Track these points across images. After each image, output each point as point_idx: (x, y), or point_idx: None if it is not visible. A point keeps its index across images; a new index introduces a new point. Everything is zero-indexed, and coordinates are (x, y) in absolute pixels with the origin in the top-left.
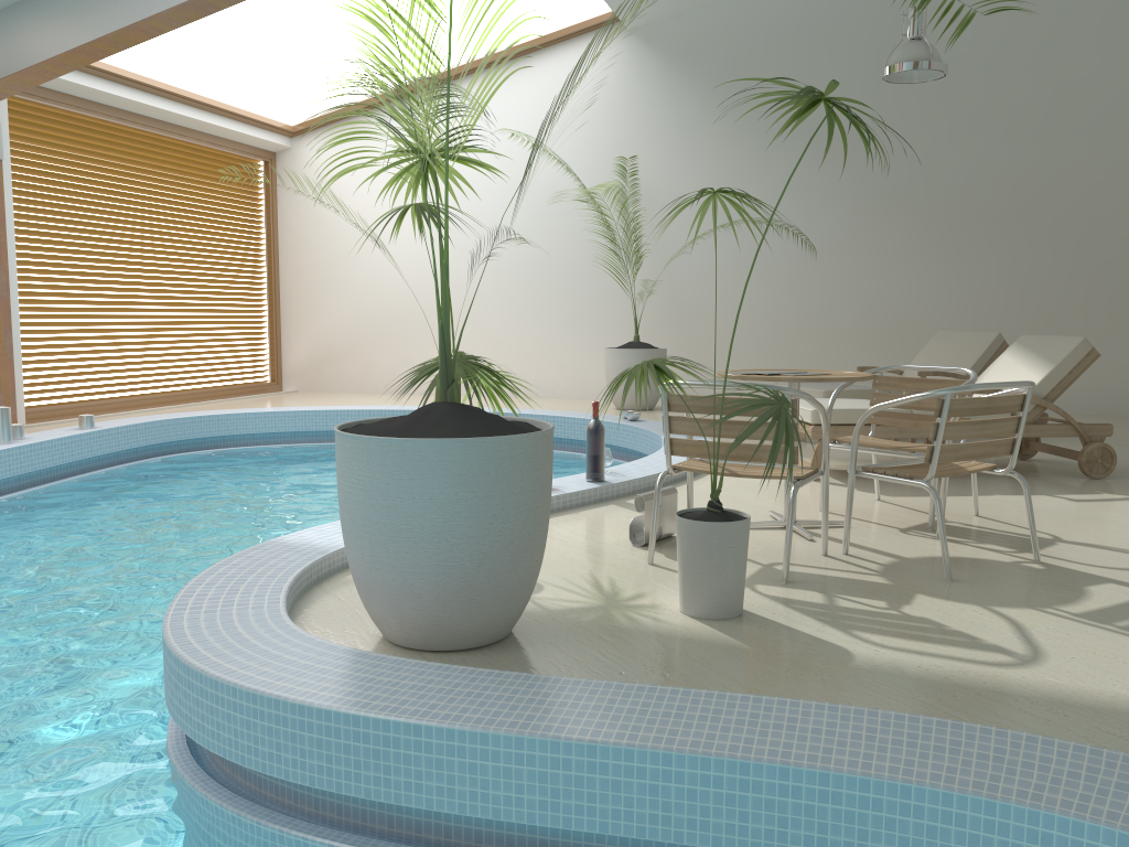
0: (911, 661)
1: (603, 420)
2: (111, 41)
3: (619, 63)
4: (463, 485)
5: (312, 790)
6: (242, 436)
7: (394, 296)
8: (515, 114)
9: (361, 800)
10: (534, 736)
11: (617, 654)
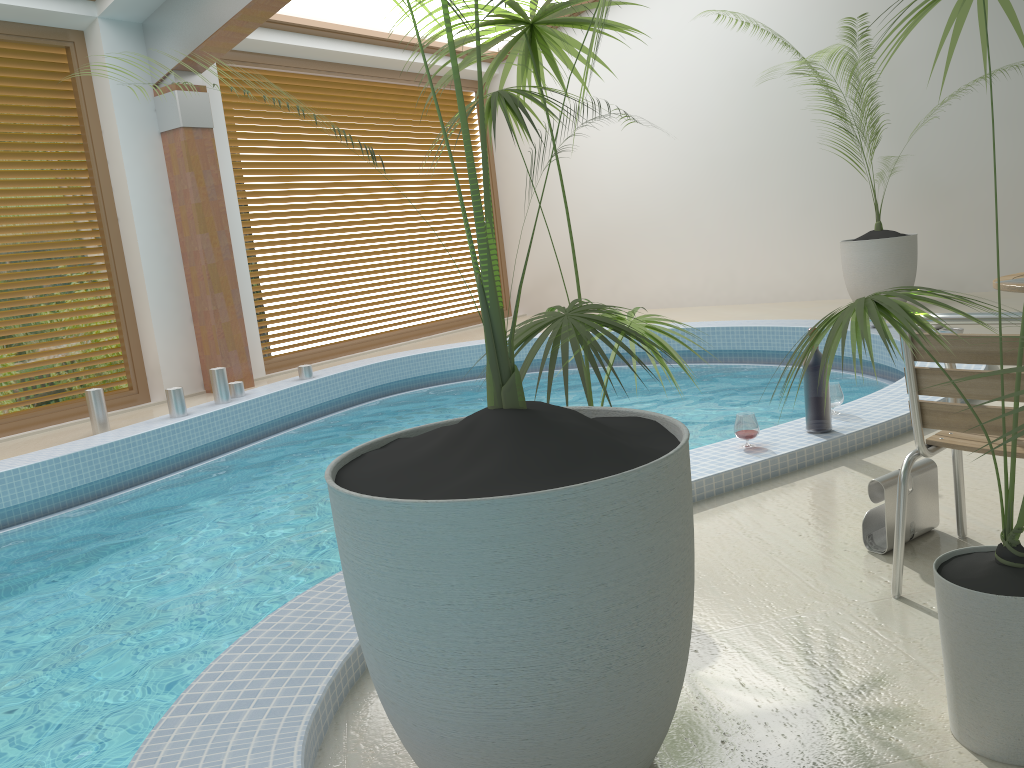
0: None
1: None
2: None
3: None
4: (503, 581)
5: None
6: (459, 370)
7: (609, 210)
8: None
9: None
10: None
11: None
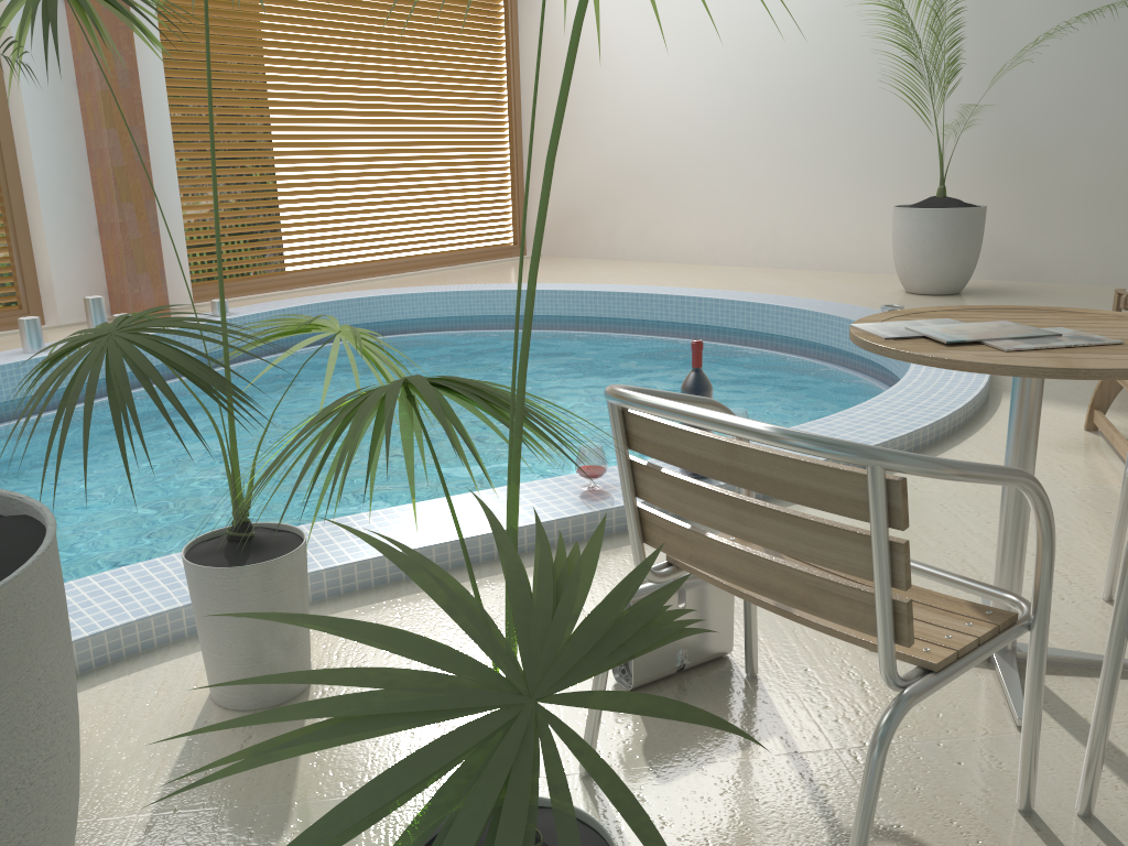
0: None
1: (852, 320)
2: None
3: None
4: None
5: None
6: (422, 319)
7: (643, 139)
8: None
9: None
10: None
11: None
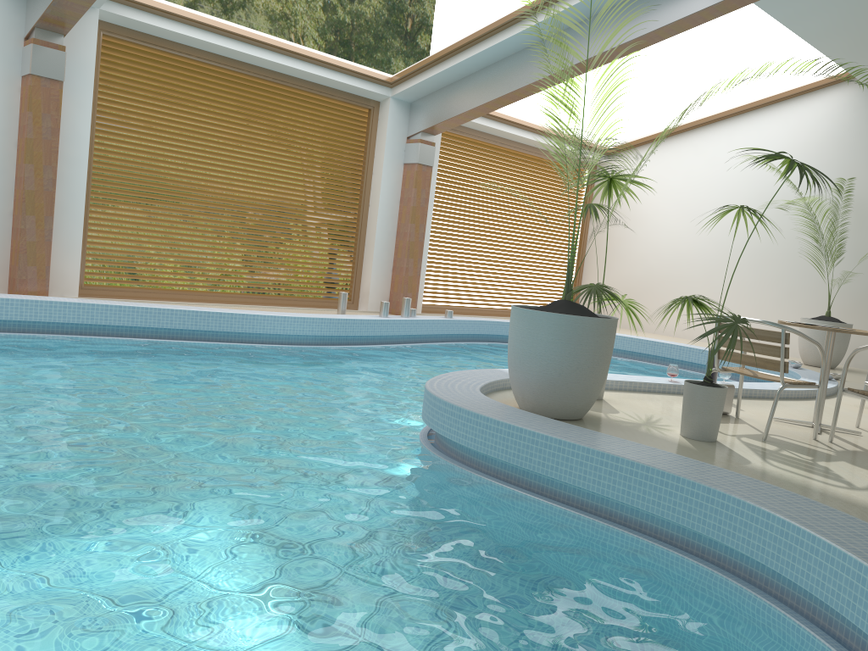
0: (780, 472)
1: None
2: (494, 103)
3: (852, 108)
4: (556, 336)
5: (462, 450)
6: None
7: (658, 265)
8: (764, 144)
9: (478, 456)
10: (539, 432)
11: (622, 435)
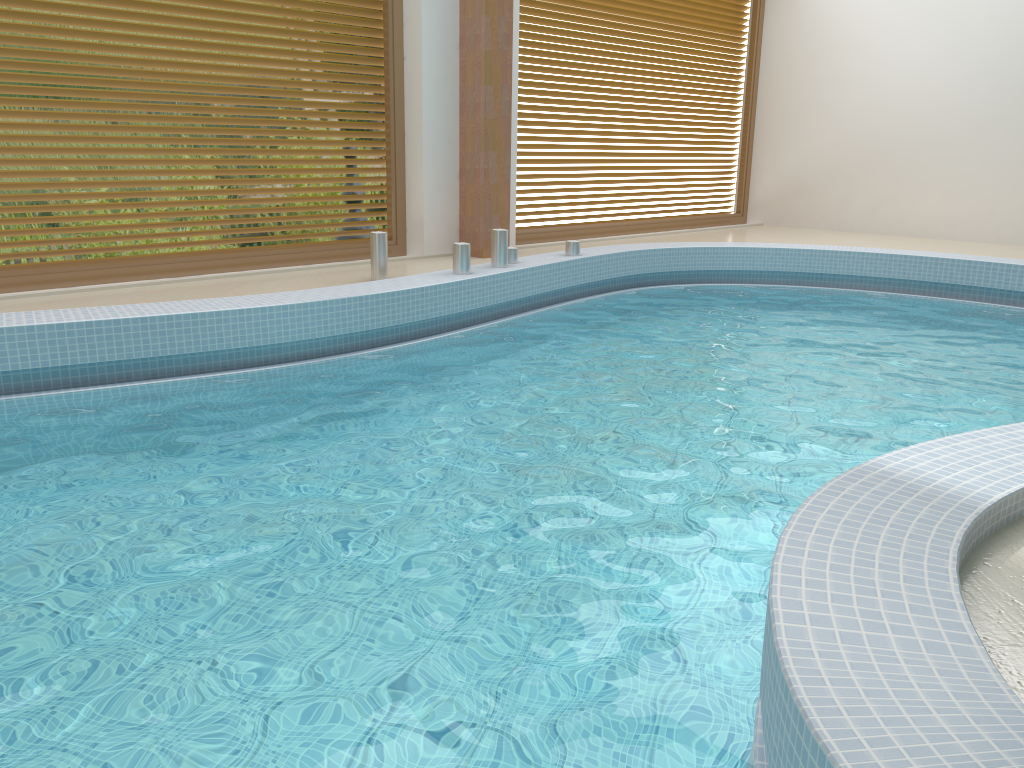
0: None
1: None
2: None
3: None
4: None
5: None
6: (716, 272)
7: (887, 120)
8: None
9: None
10: None
11: None
